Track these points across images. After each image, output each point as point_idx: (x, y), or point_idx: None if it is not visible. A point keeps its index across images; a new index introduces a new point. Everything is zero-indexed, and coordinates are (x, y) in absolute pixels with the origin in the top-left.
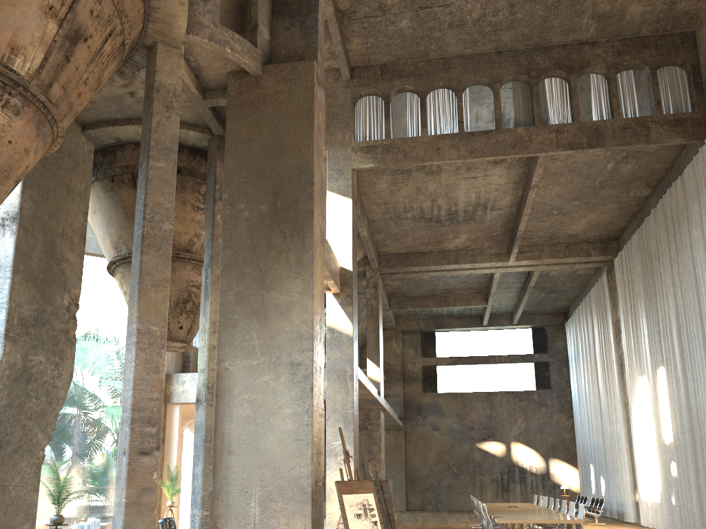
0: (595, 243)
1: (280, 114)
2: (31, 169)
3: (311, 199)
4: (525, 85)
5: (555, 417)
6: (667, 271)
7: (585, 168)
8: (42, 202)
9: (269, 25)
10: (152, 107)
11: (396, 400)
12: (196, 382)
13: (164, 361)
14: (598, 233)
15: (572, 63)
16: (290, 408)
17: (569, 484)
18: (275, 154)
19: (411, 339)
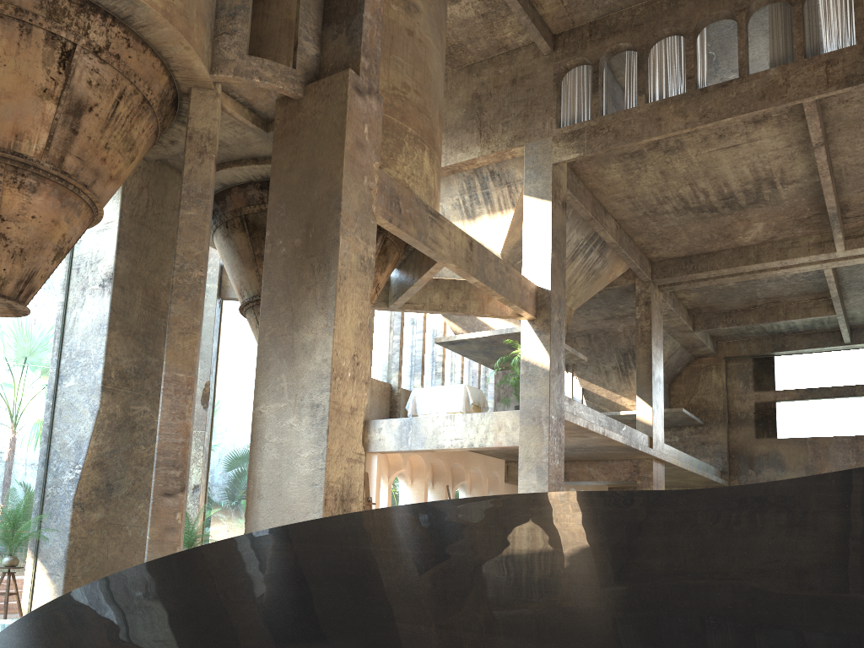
0: None
1: (317, 137)
2: (126, 230)
3: (337, 226)
4: (787, 5)
5: None
6: None
7: None
8: (141, 259)
9: (318, 37)
10: (184, 155)
11: (716, 449)
12: (391, 429)
13: (190, 407)
14: None
15: None
16: (308, 451)
17: None
18: (310, 182)
19: (740, 368)
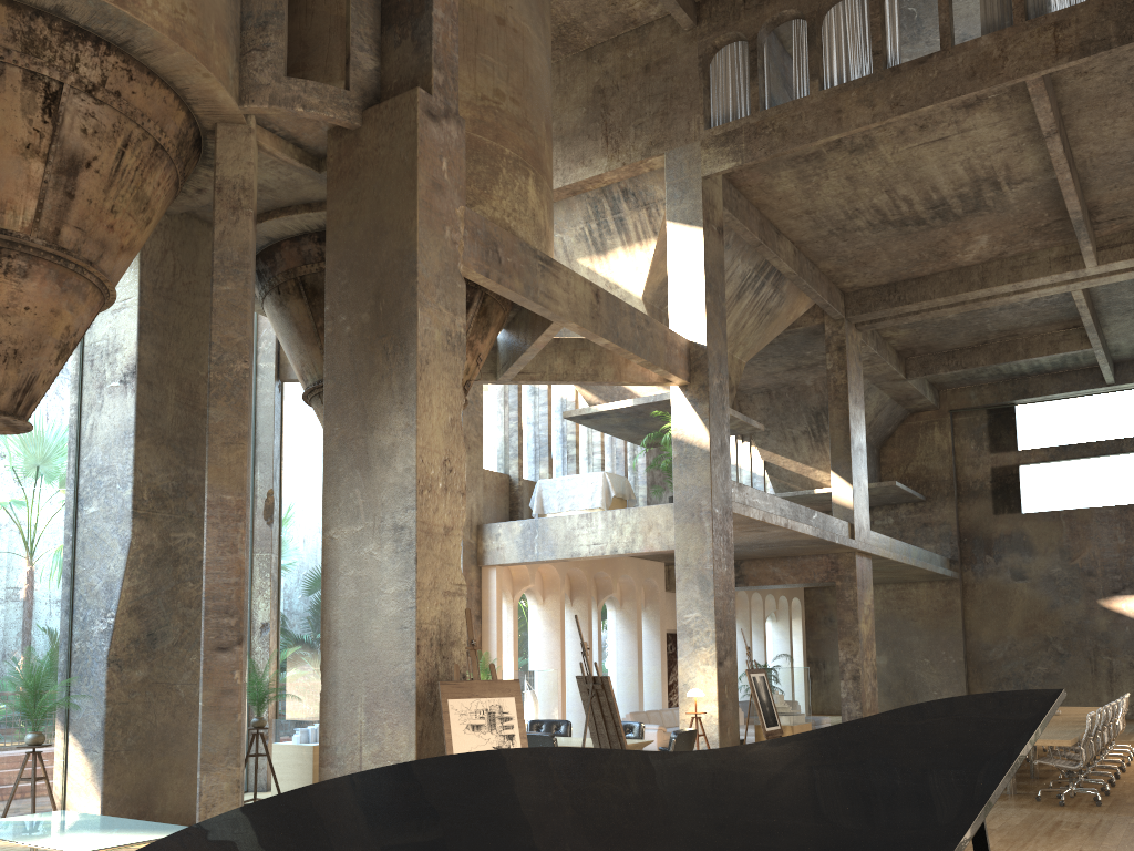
0: None
1: (381, 179)
2: (149, 308)
3: (414, 295)
4: None
5: None
6: None
7: None
8: (170, 344)
9: (376, 45)
10: (214, 213)
11: (943, 531)
12: (512, 535)
13: (243, 537)
14: None
15: None
16: (394, 586)
17: None
18: (376, 238)
19: (970, 424)
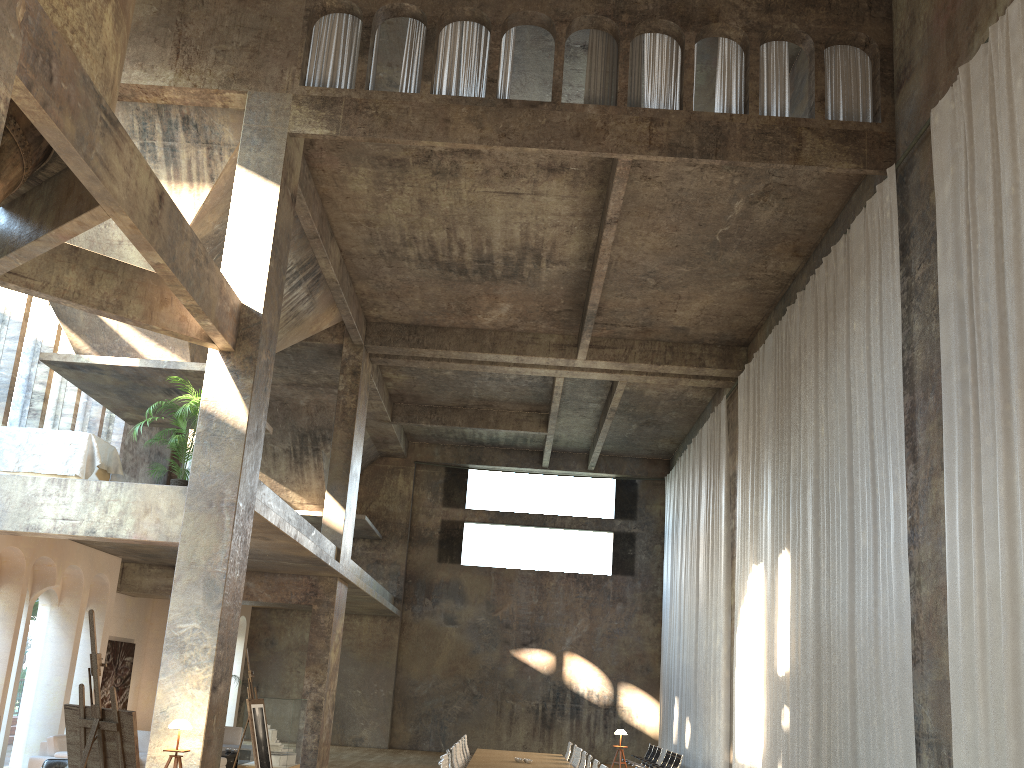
0: (713, 347)
1: None
2: None
3: None
4: (610, 38)
5: (635, 619)
6: (810, 392)
7: (699, 205)
8: None
9: None
10: None
11: (393, 570)
12: None
13: None
14: (718, 331)
15: (691, 12)
16: None
17: (645, 725)
18: None
19: (430, 477)
